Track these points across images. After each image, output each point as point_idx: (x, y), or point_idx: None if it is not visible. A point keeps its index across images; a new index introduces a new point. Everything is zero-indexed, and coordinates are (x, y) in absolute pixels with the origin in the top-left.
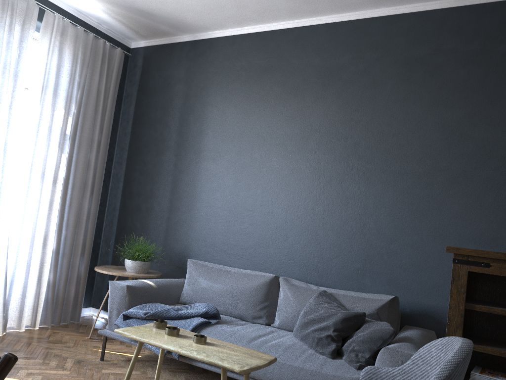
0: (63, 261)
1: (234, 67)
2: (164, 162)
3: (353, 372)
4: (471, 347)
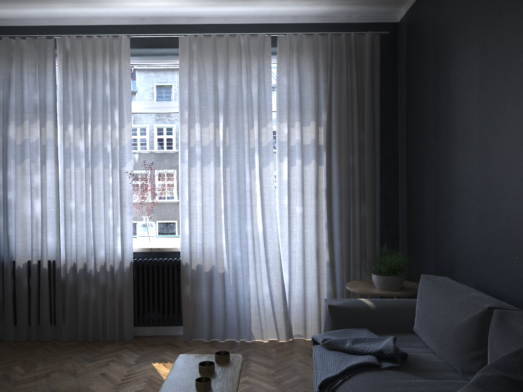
0: (343, 273)
1: None
2: (427, 148)
3: None
4: None
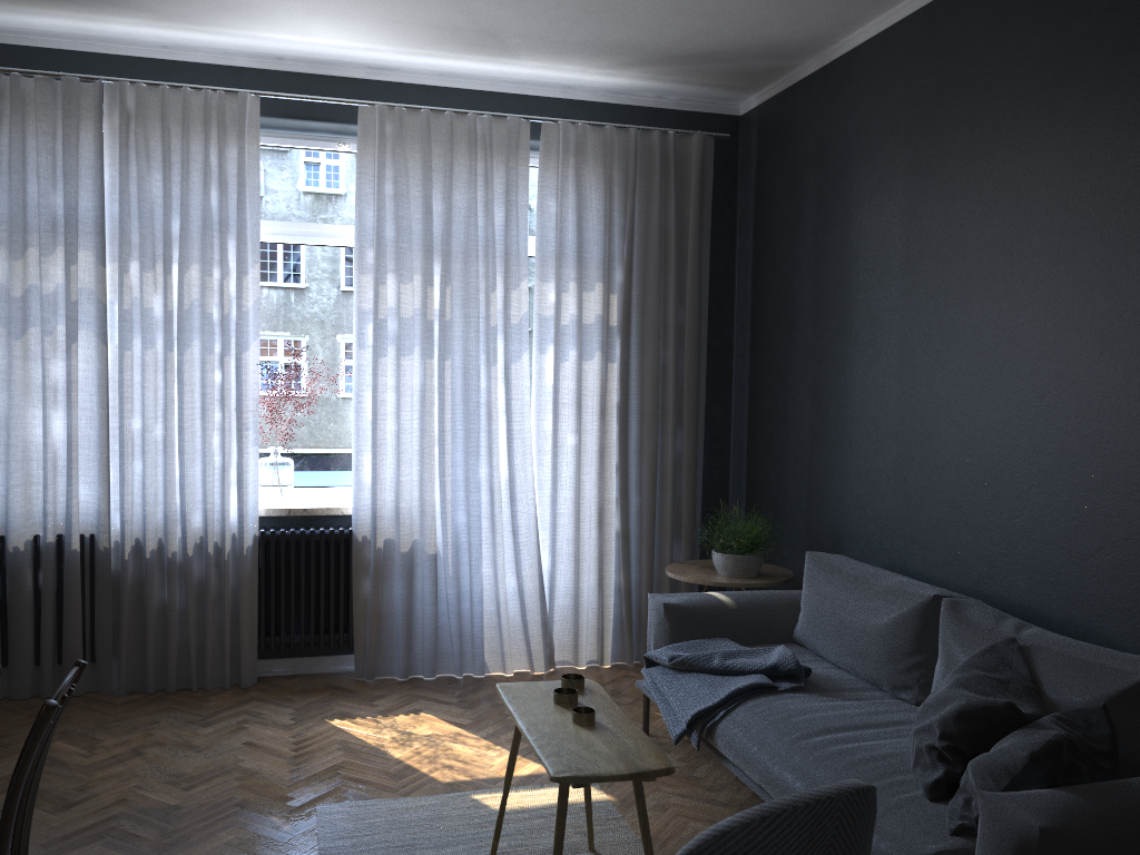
0: (642, 550)
1: (887, 106)
2: (798, 344)
3: (933, 838)
4: (791, 806)
